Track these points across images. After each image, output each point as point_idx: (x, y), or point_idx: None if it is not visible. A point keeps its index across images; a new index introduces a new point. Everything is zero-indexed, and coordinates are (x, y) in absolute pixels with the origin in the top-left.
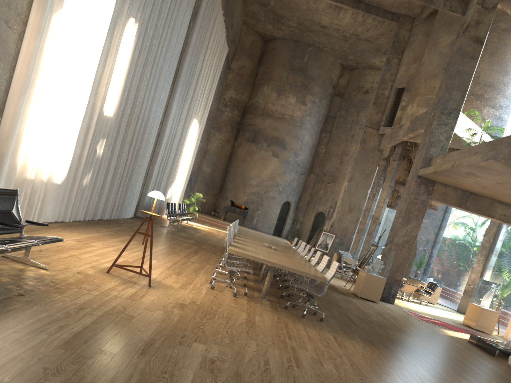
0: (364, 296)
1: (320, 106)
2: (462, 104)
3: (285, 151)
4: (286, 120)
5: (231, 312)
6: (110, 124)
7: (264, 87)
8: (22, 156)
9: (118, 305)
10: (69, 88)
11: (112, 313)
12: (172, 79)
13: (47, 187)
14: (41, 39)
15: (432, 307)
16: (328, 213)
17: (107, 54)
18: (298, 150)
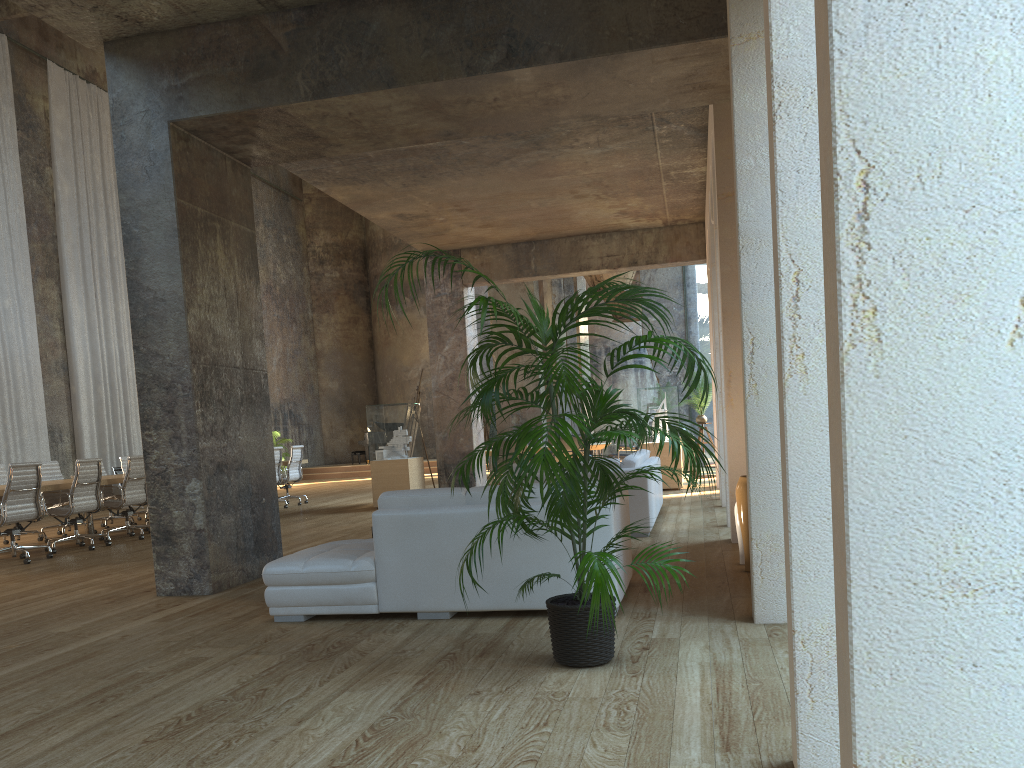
0: None
1: None
2: None
3: None
4: None
5: None
6: None
7: None
8: None
9: None
10: None
11: None
12: (29, 270)
13: None
14: None
15: None
16: None
17: None
18: None
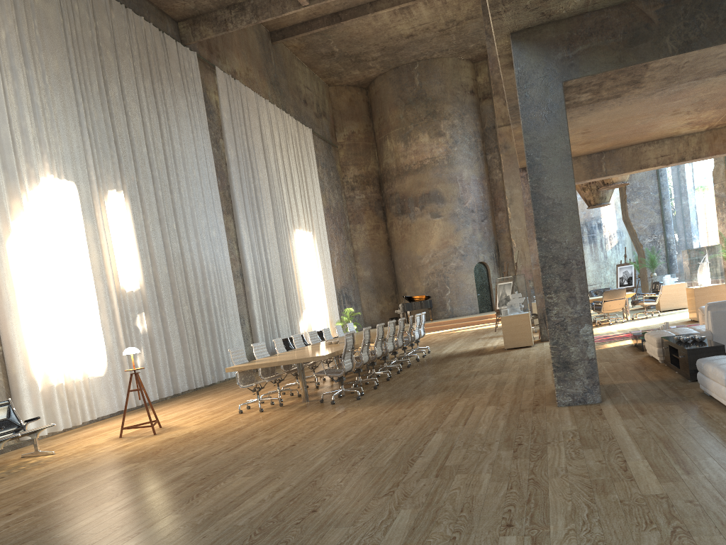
0: (511, 345)
1: (465, 125)
2: None
3: (445, 204)
4: (428, 166)
5: (226, 428)
6: (141, 297)
7: (386, 142)
8: (40, 368)
9: (90, 459)
10: (62, 289)
11: (74, 466)
12: (221, 210)
13: (86, 384)
14: (2, 267)
15: (669, 315)
16: None
17: (95, 238)
18: (461, 194)
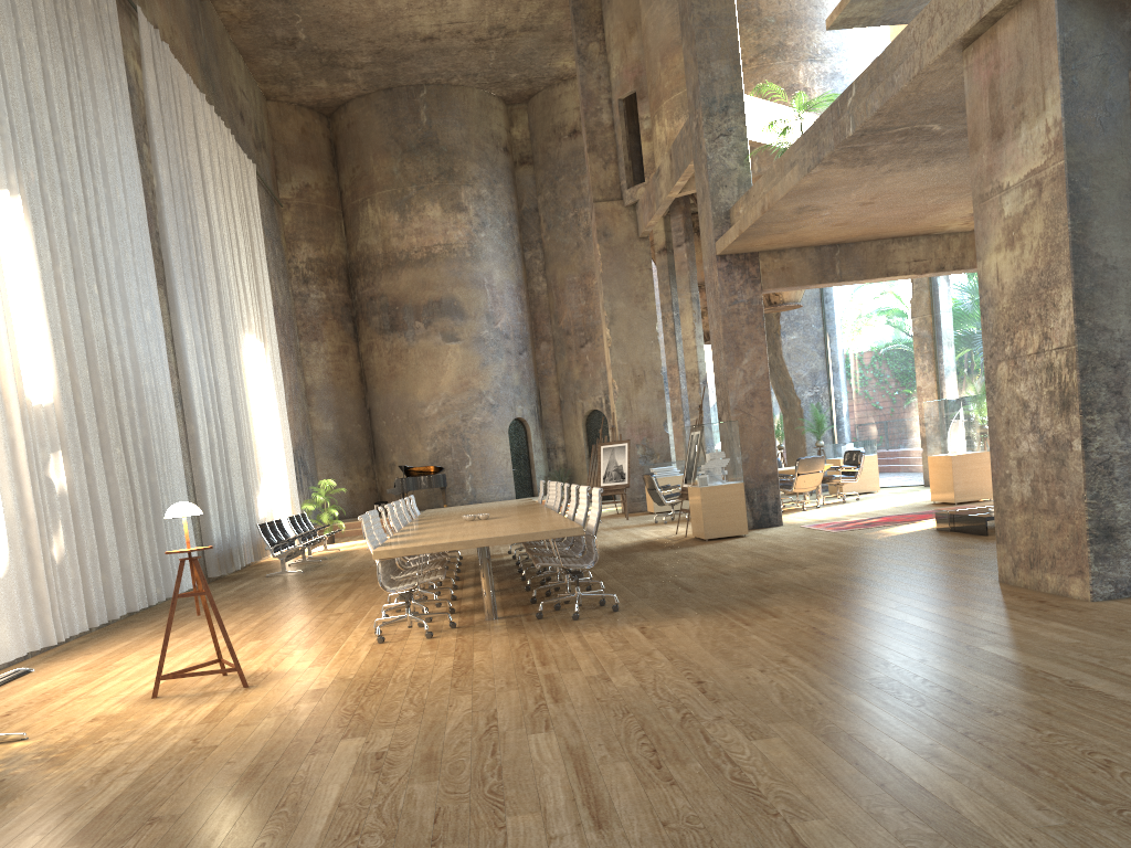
0: (716, 534)
1: (496, 200)
2: (740, 81)
3: (466, 321)
4: (440, 258)
5: (422, 666)
6: (56, 419)
7: (366, 209)
8: None
9: (181, 740)
10: None
11: (169, 757)
12: (154, 275)
13: None
14: None
15: (870, 499)
16: (606, 406)
17: None
18: (491, 308)
